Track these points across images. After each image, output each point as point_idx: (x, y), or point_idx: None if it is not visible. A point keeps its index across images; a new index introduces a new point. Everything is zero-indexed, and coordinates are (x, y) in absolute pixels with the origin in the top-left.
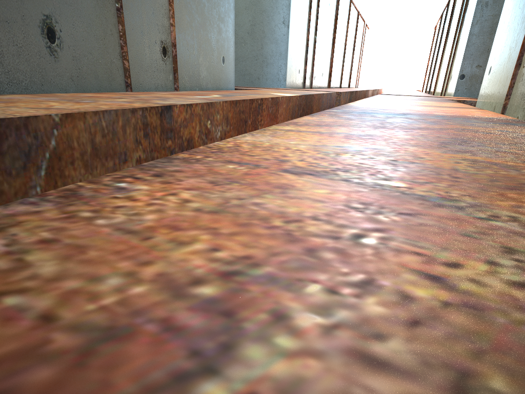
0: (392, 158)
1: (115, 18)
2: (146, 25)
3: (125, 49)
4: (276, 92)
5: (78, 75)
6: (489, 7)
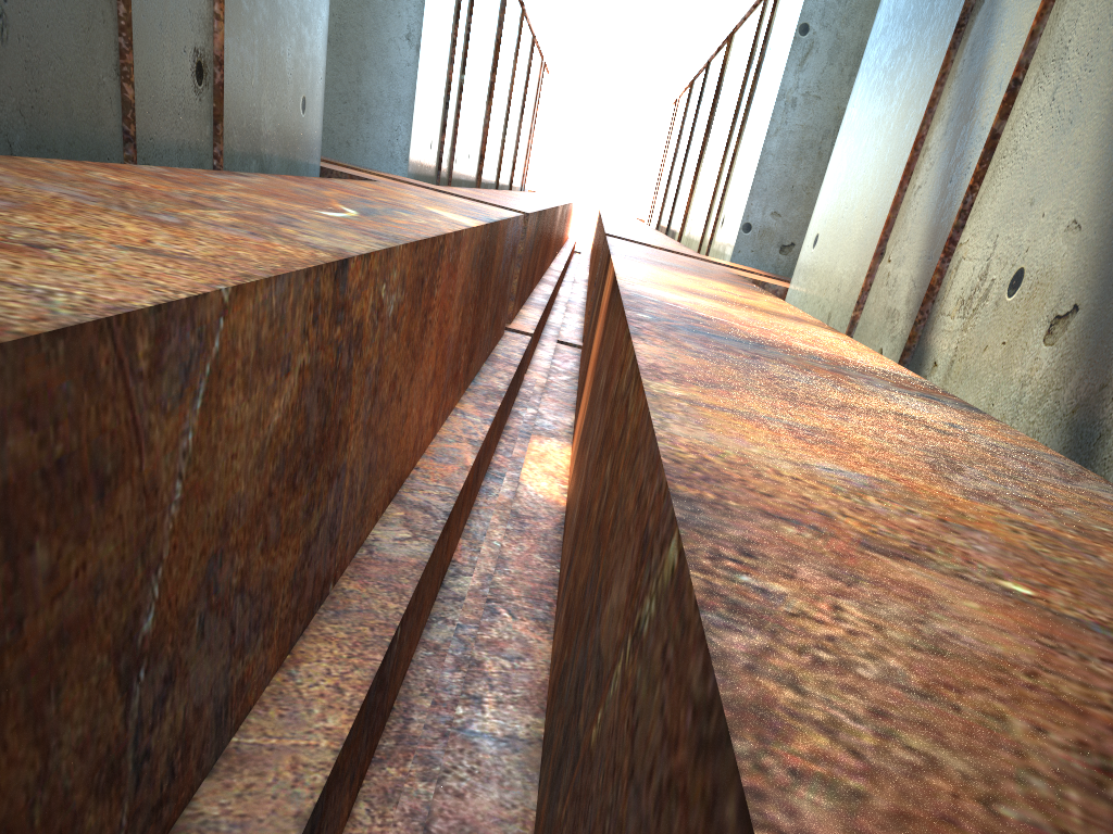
0: (934, 514)
1: None
2: (170, 10)
3: (129, 59)
4: (426, 203)
5: (34, 104)
6: (798, 109)
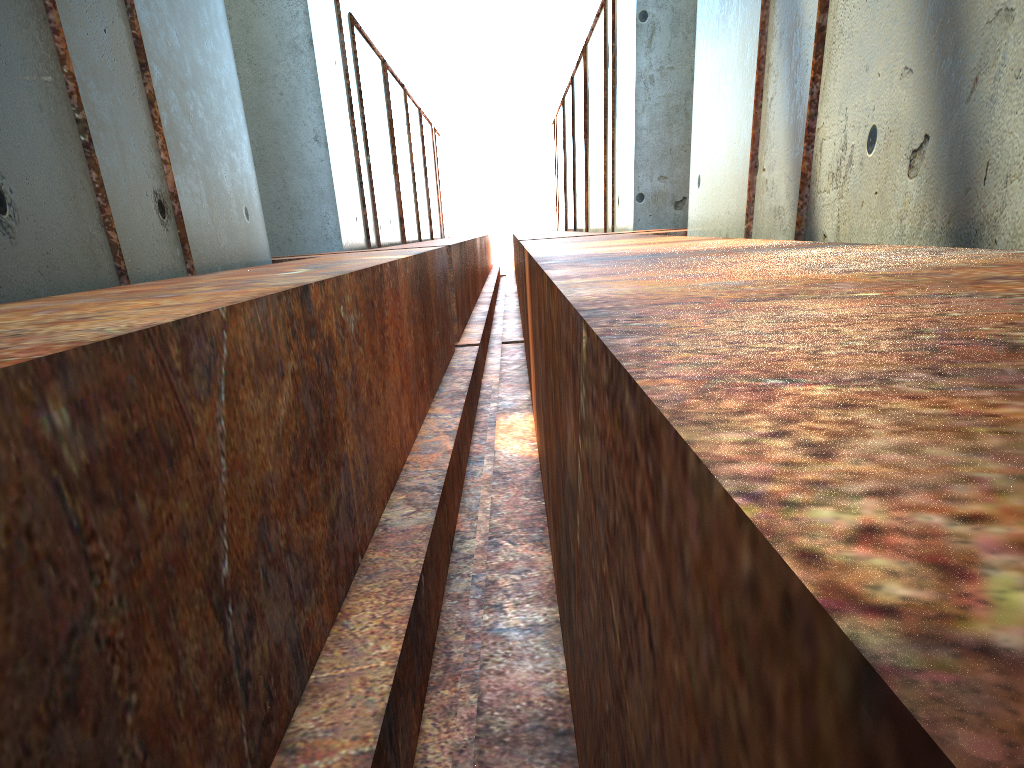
0: (802, 283)
1: (83, 160)
2: (129, 167)
3: (108, 211)
4: (362, 256)
5: (48, 263)
6: (657, 84)
